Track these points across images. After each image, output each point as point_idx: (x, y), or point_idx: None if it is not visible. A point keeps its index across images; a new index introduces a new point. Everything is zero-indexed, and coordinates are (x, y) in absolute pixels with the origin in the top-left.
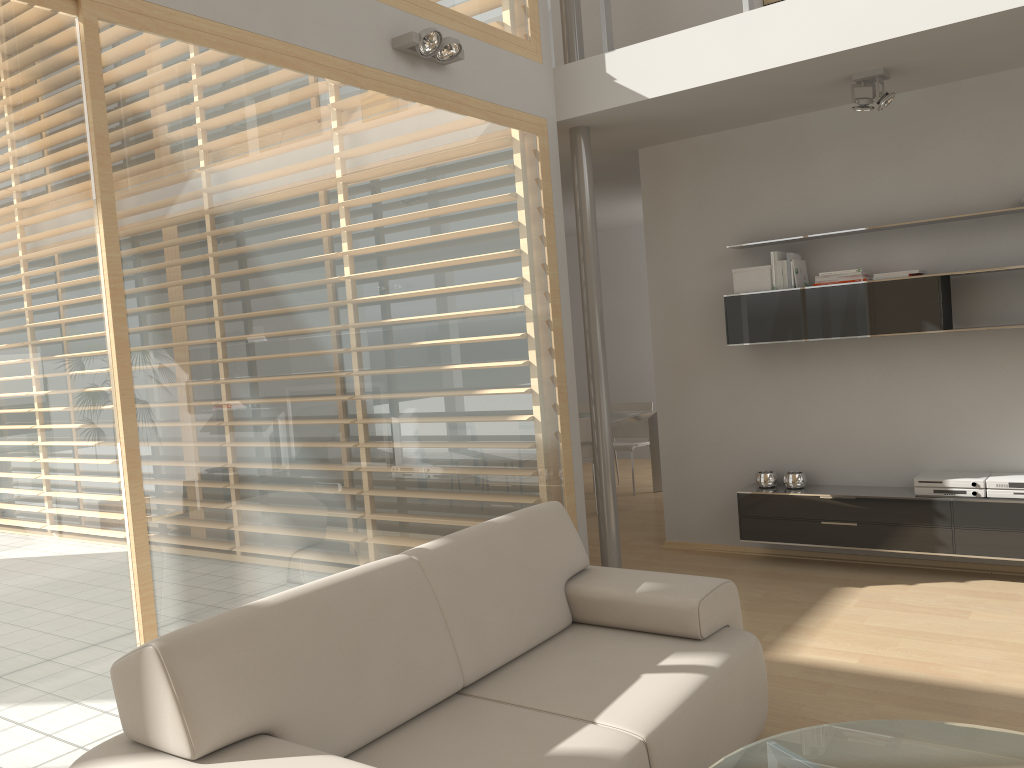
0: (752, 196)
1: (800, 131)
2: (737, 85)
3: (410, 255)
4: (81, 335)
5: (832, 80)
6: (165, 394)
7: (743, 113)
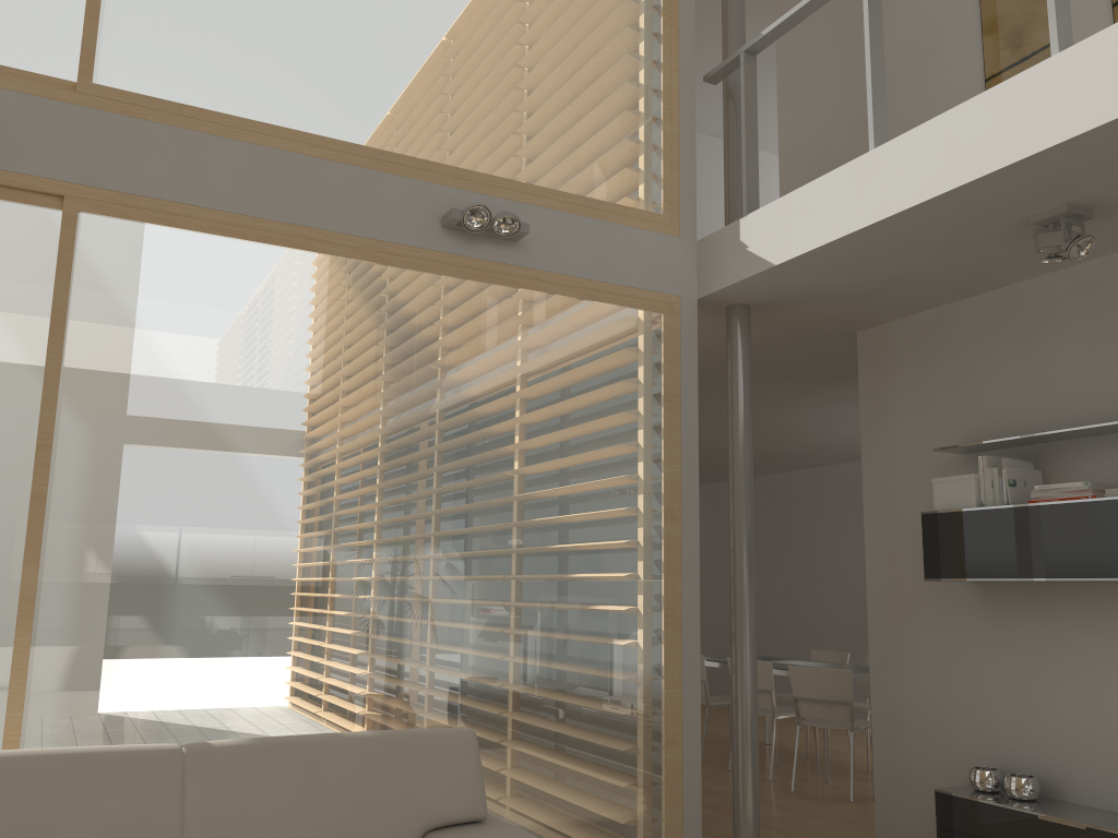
0: (978, 385)
1: (1034, 299)
2: (874, 241)
3: (435, 436)
4: (1, 485)
5: (1012, 226)
6: (78, 549)
7: (940, 279)
